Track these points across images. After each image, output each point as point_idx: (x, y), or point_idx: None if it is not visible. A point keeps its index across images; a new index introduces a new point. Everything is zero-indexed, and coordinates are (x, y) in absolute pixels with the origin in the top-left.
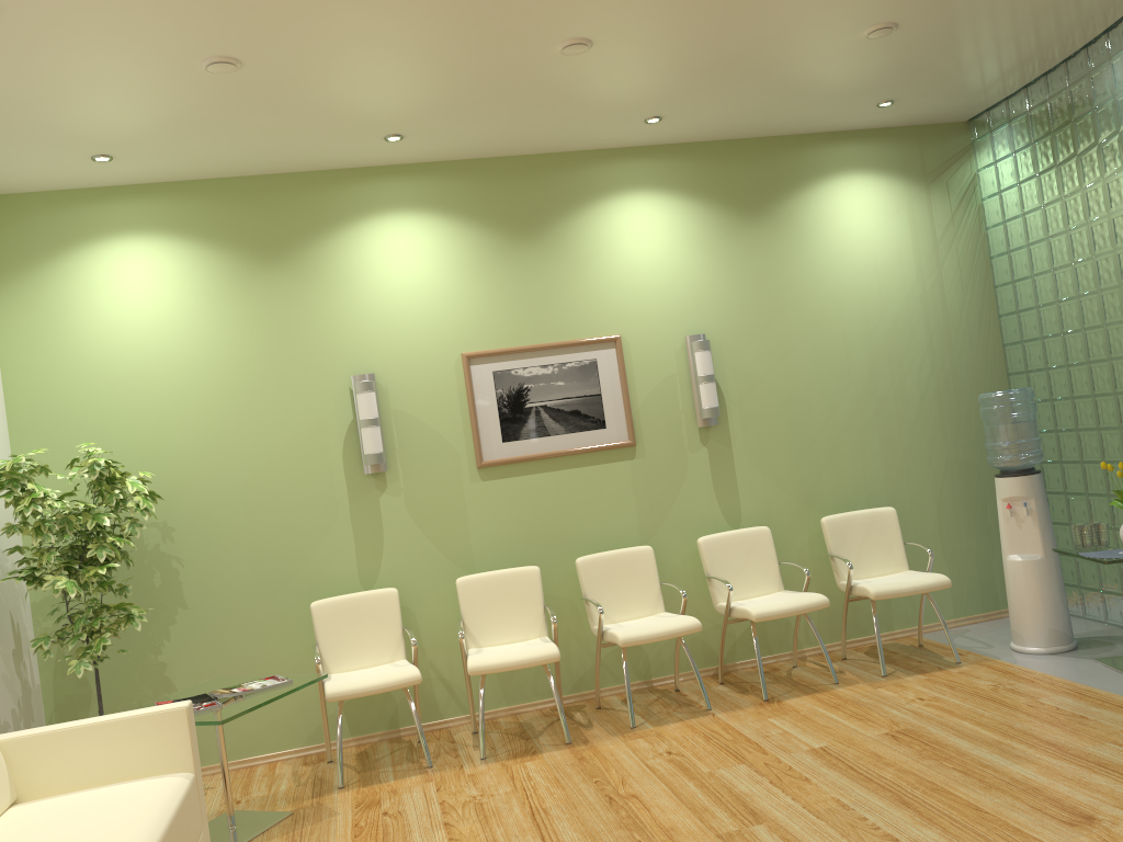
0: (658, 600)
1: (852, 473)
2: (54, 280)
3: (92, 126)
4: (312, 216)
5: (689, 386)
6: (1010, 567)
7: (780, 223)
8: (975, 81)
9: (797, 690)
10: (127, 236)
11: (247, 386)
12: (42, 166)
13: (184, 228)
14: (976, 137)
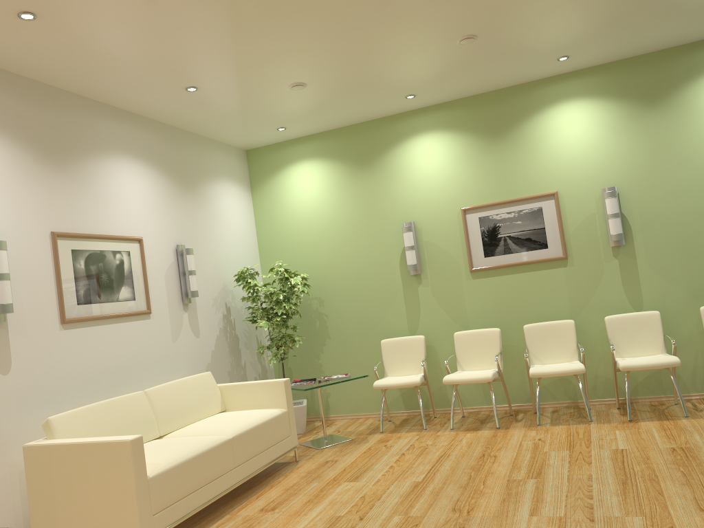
0: (574, 353)
1: None
2: (274, 185)
3: (266, 118)
4: (382, 141)
5: (605, 220)
6: None
7: (675, 106)
8: None
9: (657, 417)
10: (302, 161)
11: (354, 231)
12: (260, 135)
13: (325, 154)
14: None
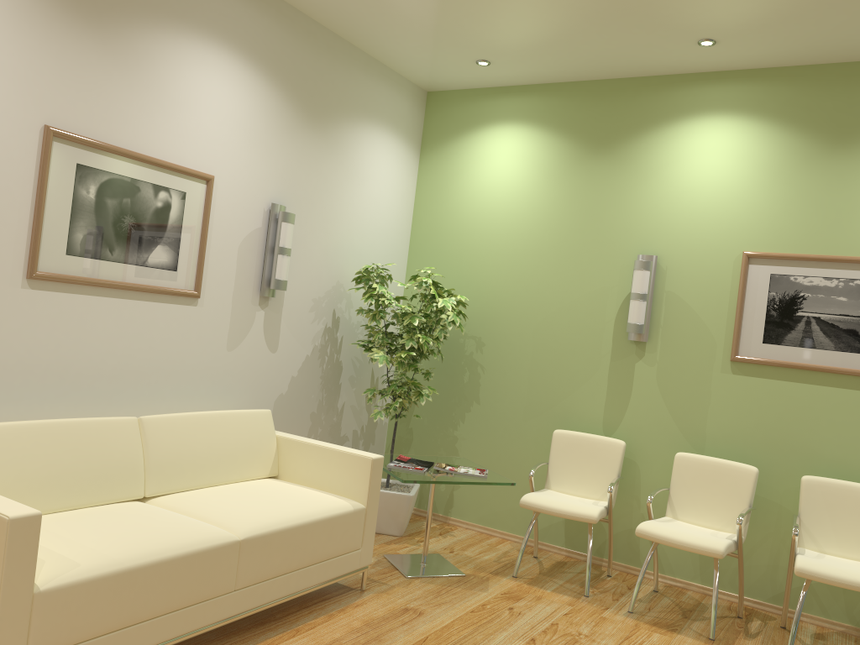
0: None
1: None
2: (455, 152)
3: (460, 36)
4: (640, 115)
5: None
6: None
7: None
8: None
9: None
10: (505, 124)
11: (557, 249)
12: (449, 69)
13: (543, 120)
14: None
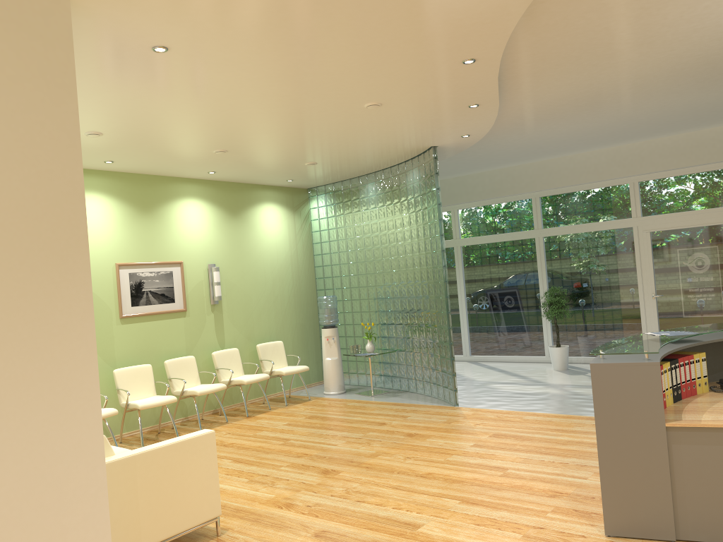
0: (198, 379)
1: (265, 326)
2: None
3: None
4: None
5: (208, 286)
6: (326, 362)
7: (244, 219)
8: (321, 179)
9: (256, 413)
10: None
11: None
12: None
13: None
14: (311, 196)
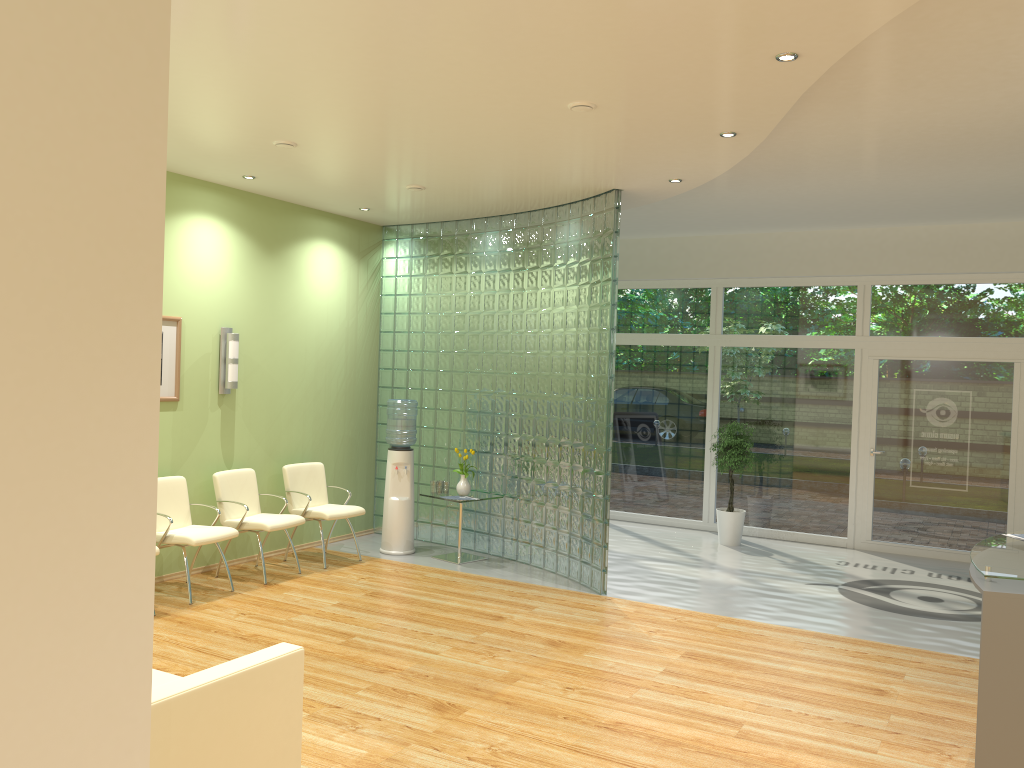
0: (188, 516)
1: (297, 437)
2: None
3: None
4: None
5: (217, 363)
6: (391, 504)
7: (284, 262)
8: (414, 214)
9: (279, 577)
10: None
11: None
12: None
13: None
14: (387, 238)
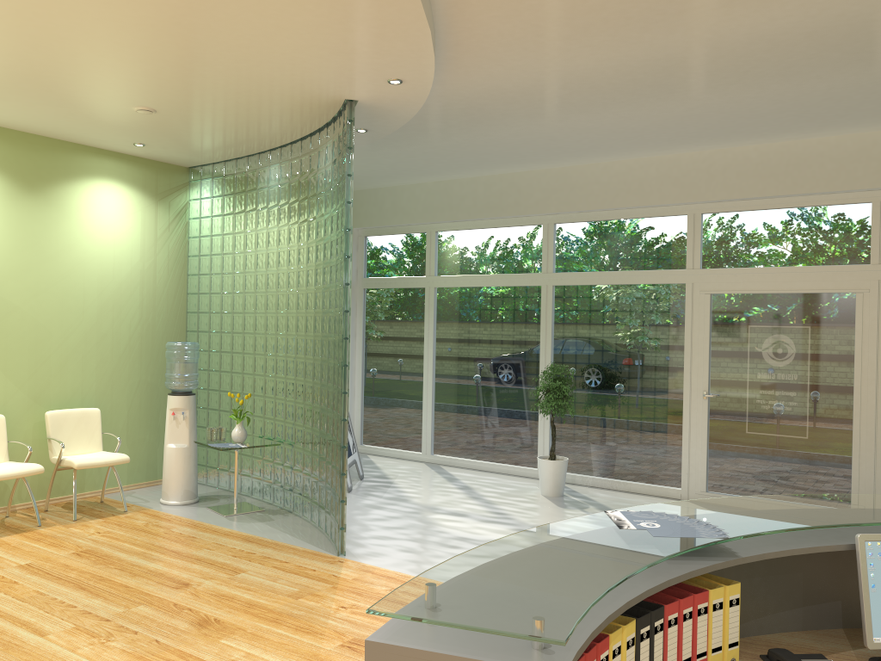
0: None
1: (74, 382)
2: None
3: None
4: None
5: None
6: (168, 451)
7: (51, 200)
8: (197, 150)
9: (9, 531)
10: None
11: None
12: None
13: None
14: (192, 179)
